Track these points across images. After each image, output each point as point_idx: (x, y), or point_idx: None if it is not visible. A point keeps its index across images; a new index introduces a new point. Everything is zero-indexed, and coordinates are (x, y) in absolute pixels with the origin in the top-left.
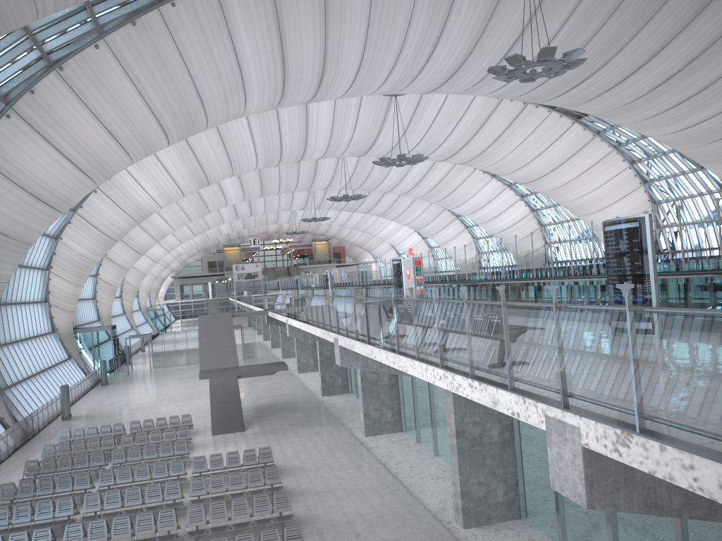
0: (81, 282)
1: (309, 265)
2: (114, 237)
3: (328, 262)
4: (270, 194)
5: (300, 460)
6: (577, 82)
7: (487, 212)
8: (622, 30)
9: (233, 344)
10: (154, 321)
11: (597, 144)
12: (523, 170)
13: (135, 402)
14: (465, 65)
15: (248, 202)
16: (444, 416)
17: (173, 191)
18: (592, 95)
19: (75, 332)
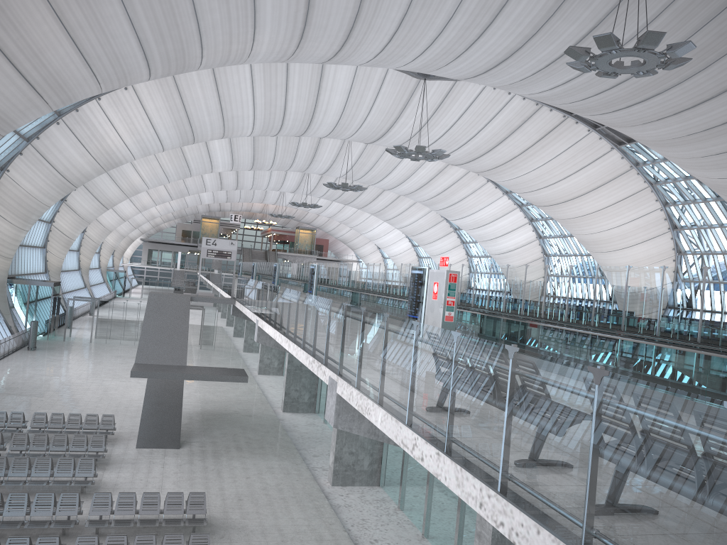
0: (25, 226)
1: (289, 252)
2: (73, 182)
3: (309, 253)
4: (261, 168)
5: (243, 512)
6: (643, 97)
7: (490, 230)
8: (717, 42)
9: (184, 336)
10: (112, 283)
11: (632, 177)
12: (544, 192)
13: (58, 380)
14: (522, 51)
15: (236, 173)
16: (448, 491)
17: (151, 141)
18: (655, 116)
19: (10, 282)
